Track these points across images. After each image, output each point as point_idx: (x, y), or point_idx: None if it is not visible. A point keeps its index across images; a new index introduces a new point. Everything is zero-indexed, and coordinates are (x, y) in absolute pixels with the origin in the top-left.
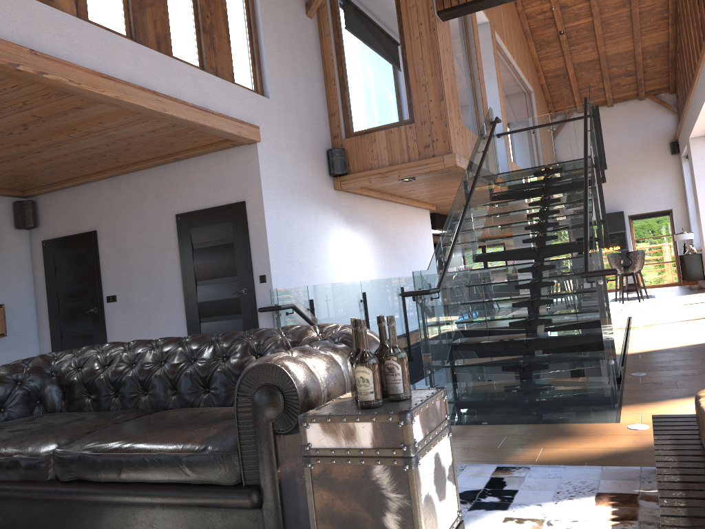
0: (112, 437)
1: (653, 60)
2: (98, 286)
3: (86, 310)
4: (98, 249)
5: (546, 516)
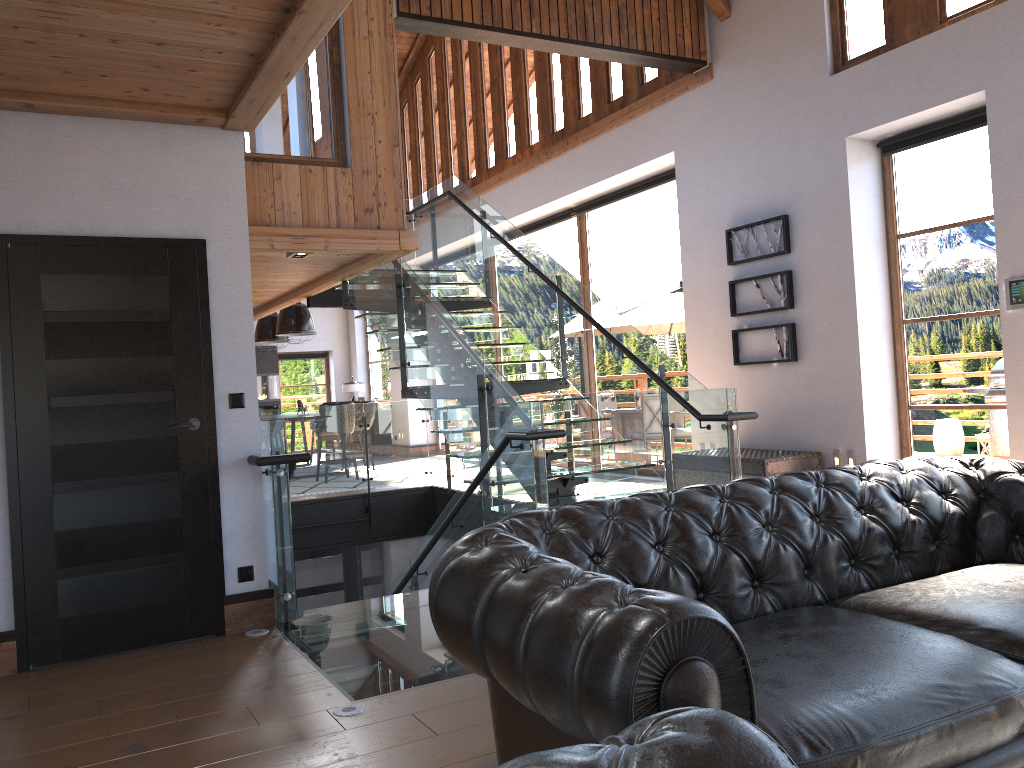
0: None
1: None
2: None
3: None
4: None
5: None
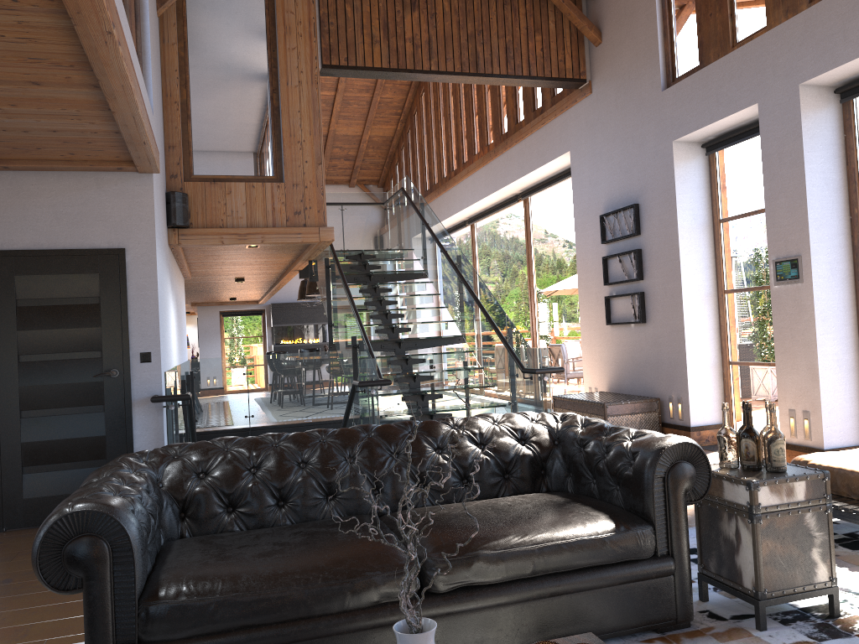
0: (489, 534)
1: (375, 150)
2: None
3: None
4: None
5: None
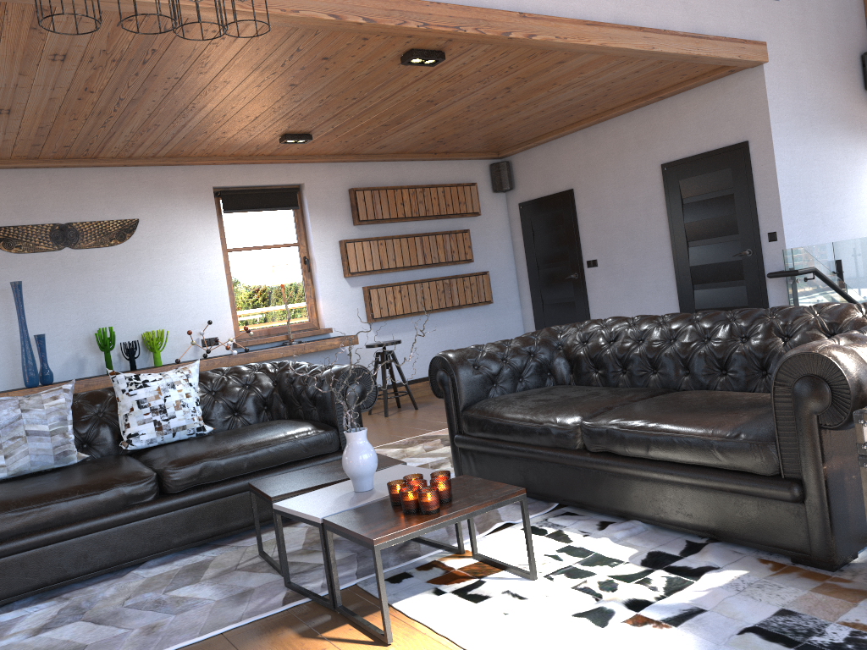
0: (636, 415)
1: None
2: (577, 250)
3: (566, 277)
4: (576, 209)
5: None
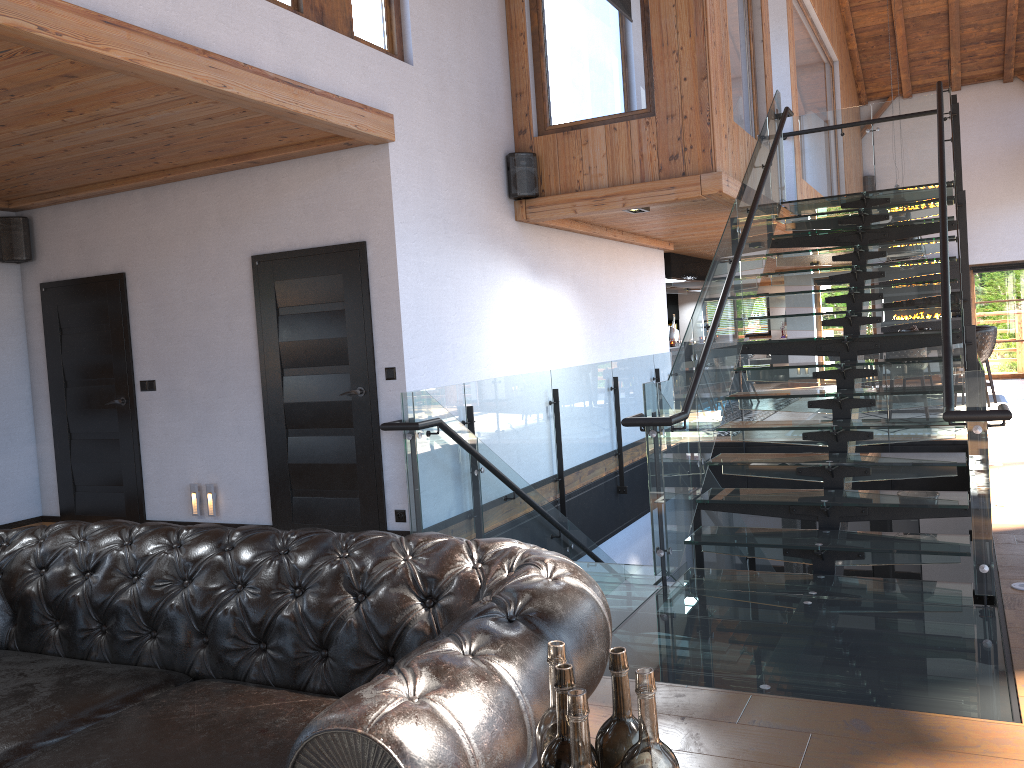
0: None
1: None
2: (127, 364)
3: (108, 401)
4: (128, 303)
5: None
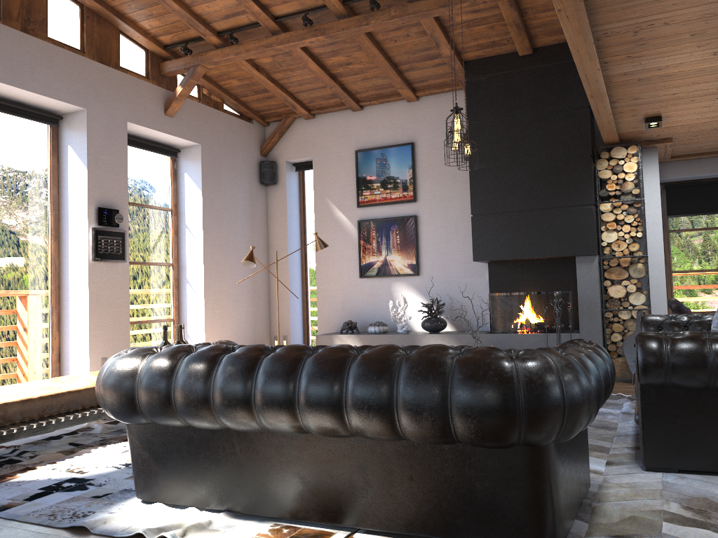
0: None
1: None
2: None
3: None
4: None
5: (60, 473)
